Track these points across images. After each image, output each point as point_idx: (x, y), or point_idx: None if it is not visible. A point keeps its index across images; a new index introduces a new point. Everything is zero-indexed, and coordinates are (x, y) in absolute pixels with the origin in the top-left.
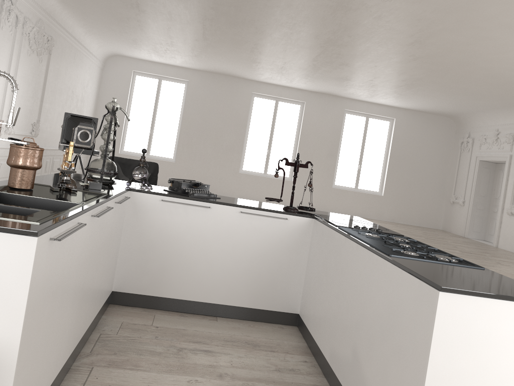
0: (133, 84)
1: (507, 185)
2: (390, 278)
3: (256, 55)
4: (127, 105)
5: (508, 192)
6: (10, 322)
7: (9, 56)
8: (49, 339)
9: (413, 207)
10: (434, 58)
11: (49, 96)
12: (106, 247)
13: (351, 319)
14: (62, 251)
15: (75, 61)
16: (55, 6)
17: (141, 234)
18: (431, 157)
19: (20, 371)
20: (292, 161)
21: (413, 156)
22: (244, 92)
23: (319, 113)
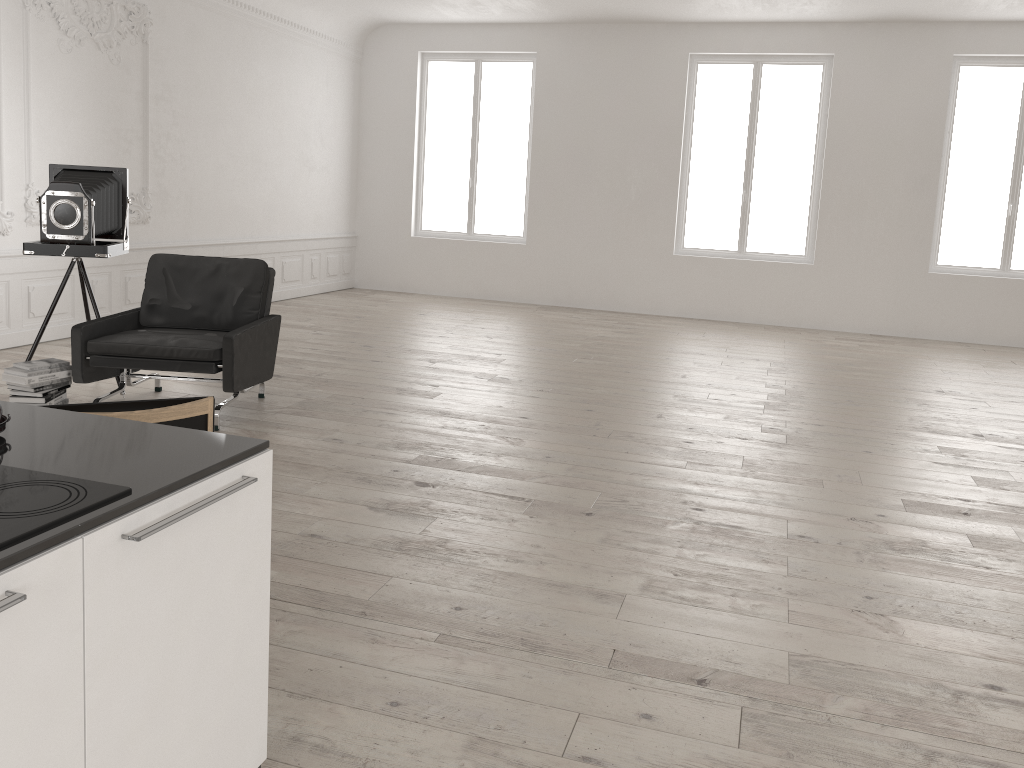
0: (424, 83)
1: None
2: None
3: None
4: (418, 130)
5: None
6: None
7: None
8: None
9: None
10: None
11: (173, 133)
12: None
13: None
14: None
15: (250, 50)
16: None
17: None
18: None
19: None
20: (810, 213)
21: None
22: (668, 56)
23: (876, 79)
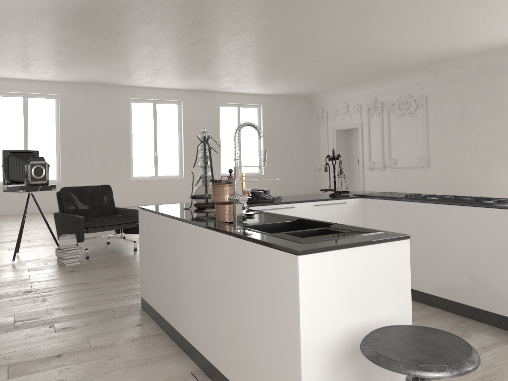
0: None
1: (363, 146)
2: (506, 218)
3: (147, 62)
4: None
5: (365, 151)
6: (405, 303)
7: None
8: None
9: (289, 179)
10: (317, 51)
11: None
12: None
13: (459, 257)
14: None
15: None
16: None
17: None
18: (295, 133)
19: None
20: (179, 159)
21: (281, 135)
22: (121, 99)
23: (197, 110)
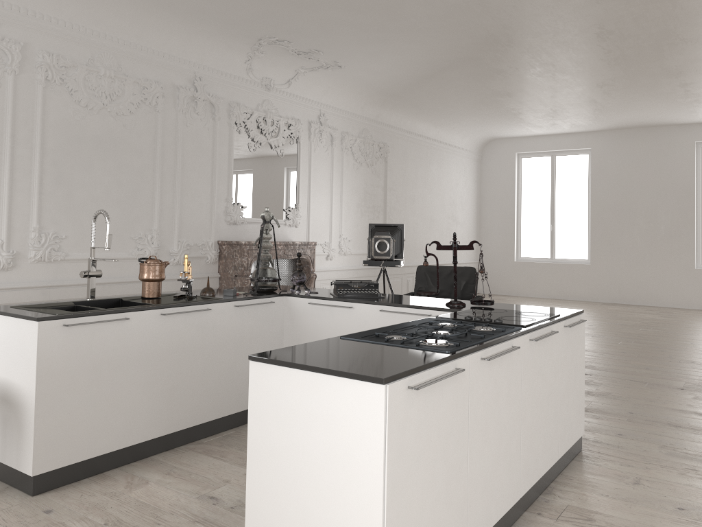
0: (519, 170)
1: None
2: None
3: (649, 91)
4: (516, 198)
5: None
6: (31, 379)
7: (329, 175)
8: (99, 405)
9: None
10: None
11: (396, 206)
12: (230, 347)
13: None
14: (97, 337)
15: (429, 160)
16: (379, 110)
17: (298, 340)
18: None
19: (45, 416)
20: None
21: None
22: (680, 144)
23: None
